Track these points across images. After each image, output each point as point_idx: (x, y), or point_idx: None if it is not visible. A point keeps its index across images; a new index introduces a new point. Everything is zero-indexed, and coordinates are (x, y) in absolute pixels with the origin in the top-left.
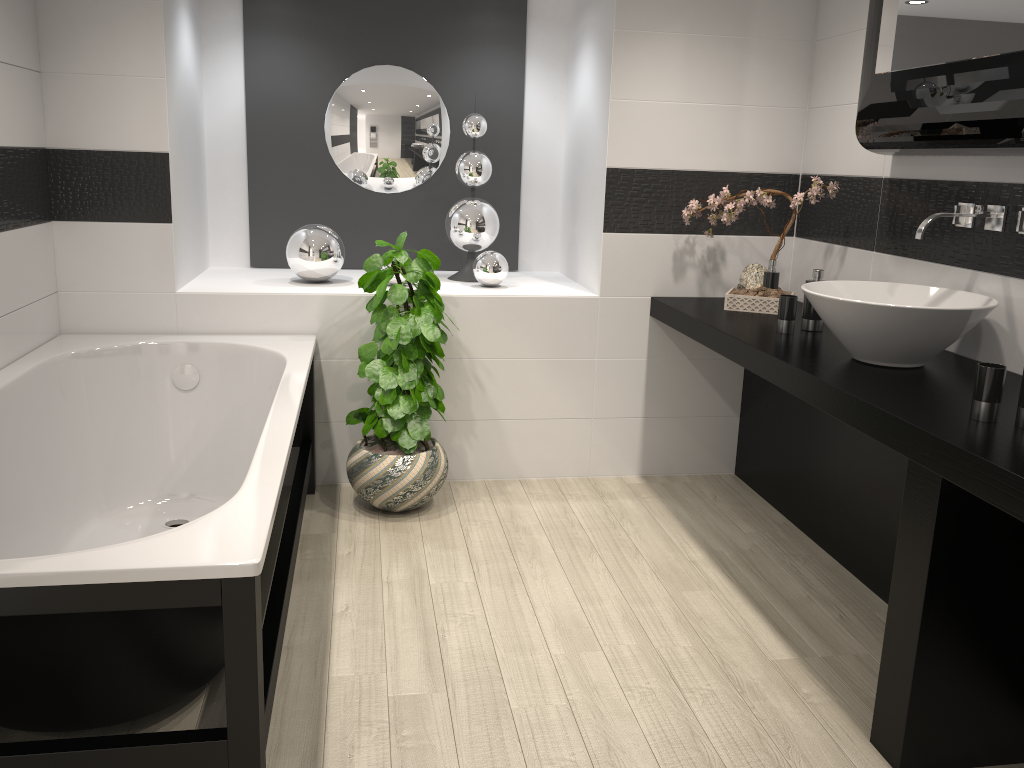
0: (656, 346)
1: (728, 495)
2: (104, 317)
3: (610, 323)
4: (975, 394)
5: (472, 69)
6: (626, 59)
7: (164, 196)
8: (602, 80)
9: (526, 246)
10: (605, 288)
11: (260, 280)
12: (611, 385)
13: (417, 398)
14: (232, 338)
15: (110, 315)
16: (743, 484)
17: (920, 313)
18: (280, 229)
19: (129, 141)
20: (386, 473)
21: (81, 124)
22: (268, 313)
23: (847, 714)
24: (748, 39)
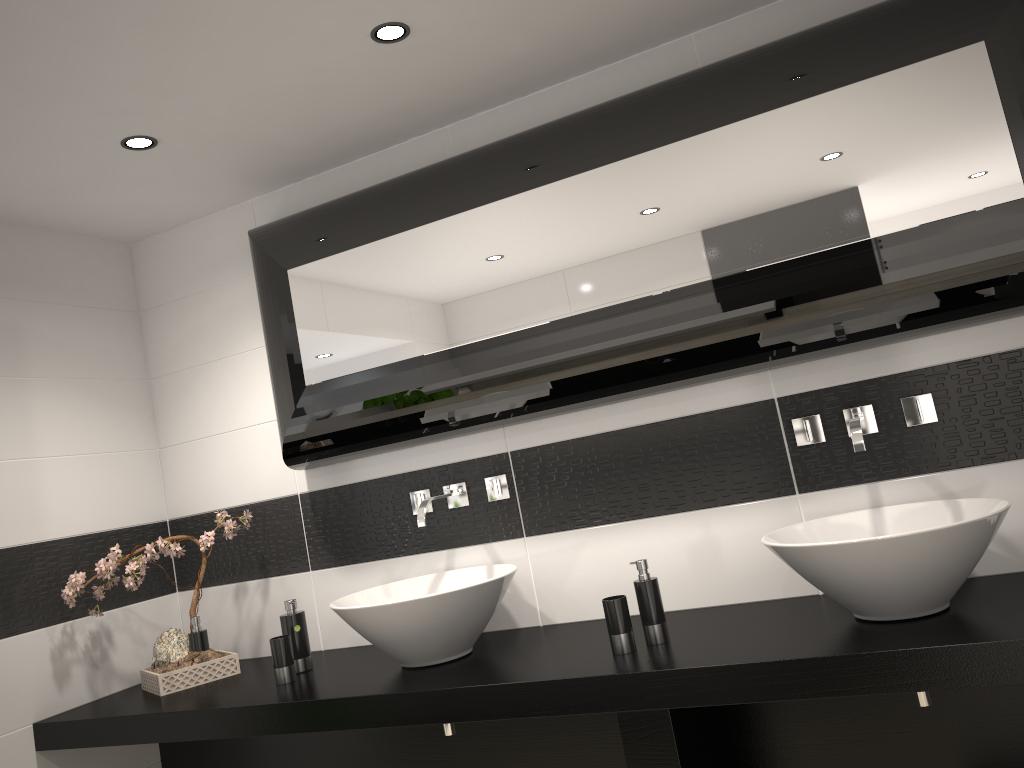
0: None
1: None
2: None
3: None
4: (615, 629)
5: None
6: None
7: None
8: None
9: None
10: None
11: None
12: None
13: None
14: None
15: None
16: None
17: (488, 586)
18: None
19: None
20: None
21: None
22: None
23: None
24: (85, 380)
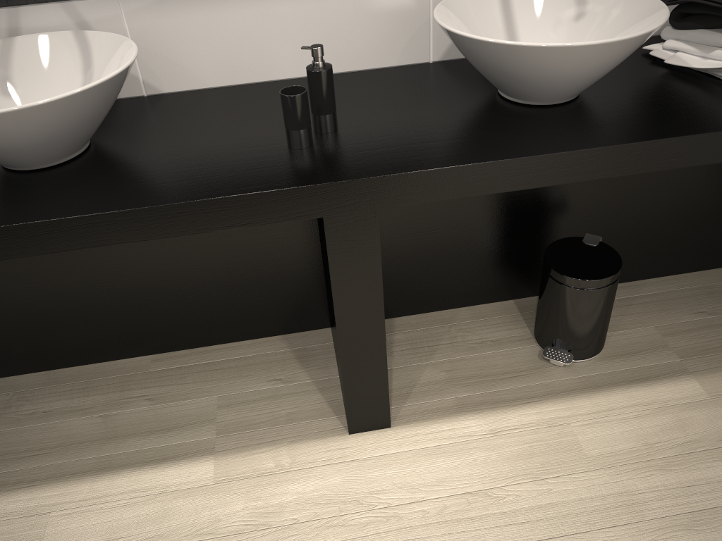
0: None
1: None
2: None
3: None
4: (298, 125)
5: None
6: None
7: None
8: None
9: None
10: None
11: None
12: None
13: None
14: None
15: None
16: None
17: (122, 75)
18: None
19: None
20: None
21: None
22: None
23: (310, 439)
24: None
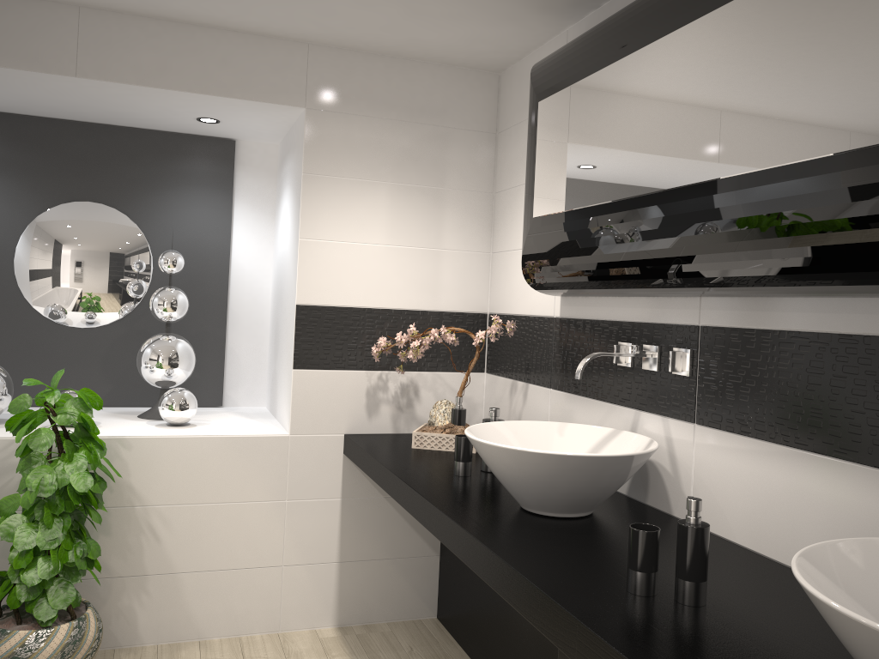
0: (351, 485)
1: (426, 646)
2: None
3: (301, 462)
4: (630, 562)
5: (178, 209)
6: (315, 201)
7: None
8: (294, 221)
9: (232, 381)
10: (296, 426)
11: None
12: (303, 528)
13: (61, 558)
14: None
15: None
16: (444, 630)
17: (578, 460)
18: None
19: None
20: (12, 654)
21: None
22: None
23: None
24: (433, 188)
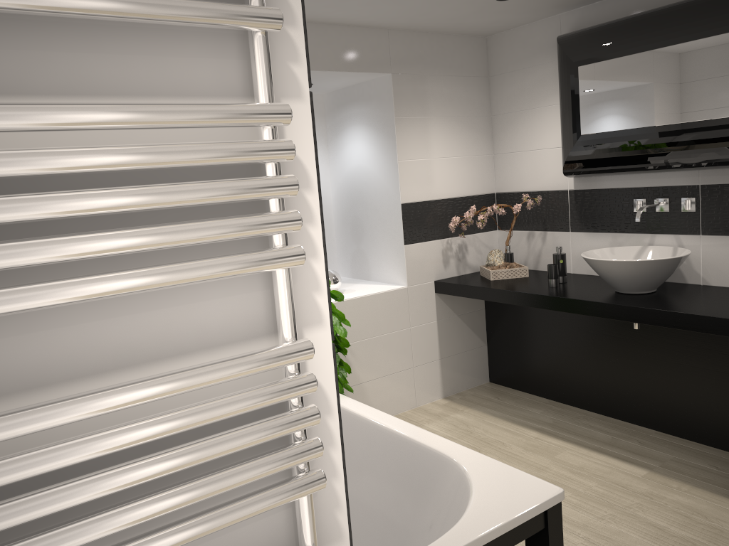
0: (440, 311)
1: (502, 395)
2: None
3: (415, 302)
4: None
5: None
6: (403, 135)
7: None
8: (384, 149)
9: None
10: (410, 280)
11: None
12: (420, 342)
13: (339, 379)
14: None
15: None
16: (501, 386)
17: (670, 261)
18: None
19: None
20: None
21: None
22: None
23: (706, 490)
24: (461, 117)
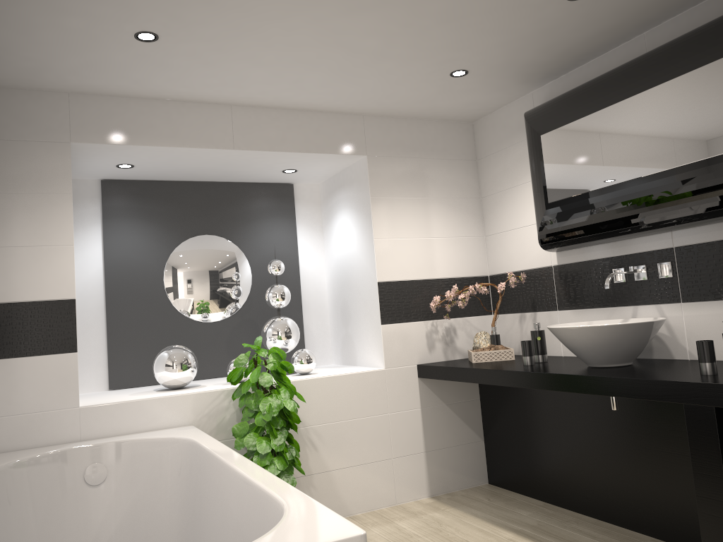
0: (425, 398)
1: (496, 496)
2: (17, 436)
3: (394, 386)
4: (701, 359)
5: (263, 233)
6: (379, 214)
7: (71, 331)
8: (363, 229)
9: (309, 348)
10: (388, 362)
11: (132, 393)
12: (401, 431)
13: (285, 457)
14: (130, 436)
15: (23, 433)
16: (499, 488)
17: (634, 326)
18: (132, 357)
19: (44, 293)
20: None
21: (5, 283)
22: (154, 413)
23: None
24: (445, 198)
